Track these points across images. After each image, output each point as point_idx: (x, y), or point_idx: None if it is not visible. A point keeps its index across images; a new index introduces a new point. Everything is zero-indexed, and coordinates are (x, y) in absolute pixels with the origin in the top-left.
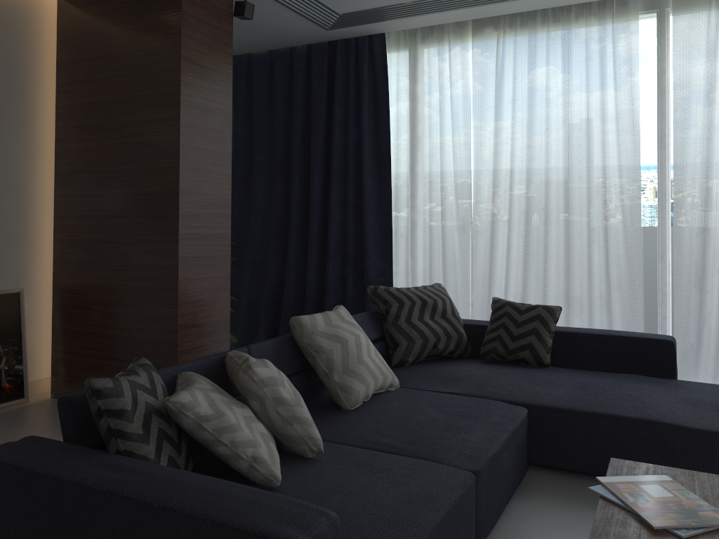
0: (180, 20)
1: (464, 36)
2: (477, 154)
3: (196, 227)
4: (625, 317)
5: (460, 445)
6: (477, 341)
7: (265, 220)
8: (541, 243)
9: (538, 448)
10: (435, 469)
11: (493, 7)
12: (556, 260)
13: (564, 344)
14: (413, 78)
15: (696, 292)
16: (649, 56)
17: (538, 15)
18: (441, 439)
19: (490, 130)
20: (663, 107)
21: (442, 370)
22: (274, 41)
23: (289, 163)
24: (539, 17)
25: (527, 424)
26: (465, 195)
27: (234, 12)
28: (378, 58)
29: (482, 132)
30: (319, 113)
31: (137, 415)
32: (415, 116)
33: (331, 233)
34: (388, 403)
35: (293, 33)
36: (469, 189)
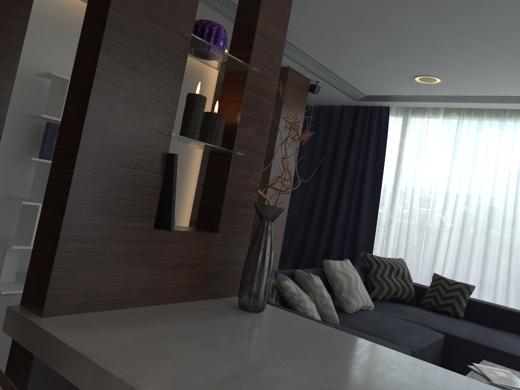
0: (284, 94)
1: (438, 115)
2: (436, 186)
3: (273, 202)
4: (517, 302)
5: (405, 339)
6: (420, 296)
7: (300, 202)
8: (468, 247)
9: (447, 358)
10: (392, 345)
11: (458, 104)
12: (477, 259)
13: (473, 308)
14: (403, 135)
15: None
16: None
17: (485, 110)
18: (395, 335)
19: (446, 173)
20: None
21: (398, 307)
22: (323, 101)
23: (320, 171)
24: (486, 112)
25: (443, 344)
26: (425, 209)
27: (308, 89)
28: (383, 120)
29: (441, 173)
30: (343, 146)
31: (270, 285)
32: (401, 157)
33: (339, 217)
34: (368, 314)
35: (335, 99)
36: (428, 206)
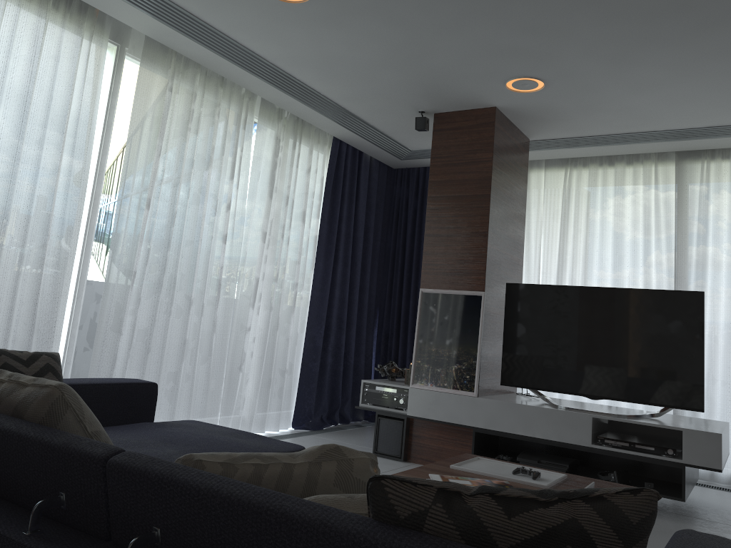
0: None
1: None
2: None
3: None
4: None
5: None
6: None
7: None
8: None
9: None
10: None
11: None
12: None
13: None
14: None
15: (114, 334)
16: (102, 85)
17: None
18: None
19: None
20: (107, 141)
21: None
22: None
23: None
24: None
25: None
26: None
27: None
28: None
29: None
30: None
31: None
32: None
33: None
34: None
35: None
36: None
